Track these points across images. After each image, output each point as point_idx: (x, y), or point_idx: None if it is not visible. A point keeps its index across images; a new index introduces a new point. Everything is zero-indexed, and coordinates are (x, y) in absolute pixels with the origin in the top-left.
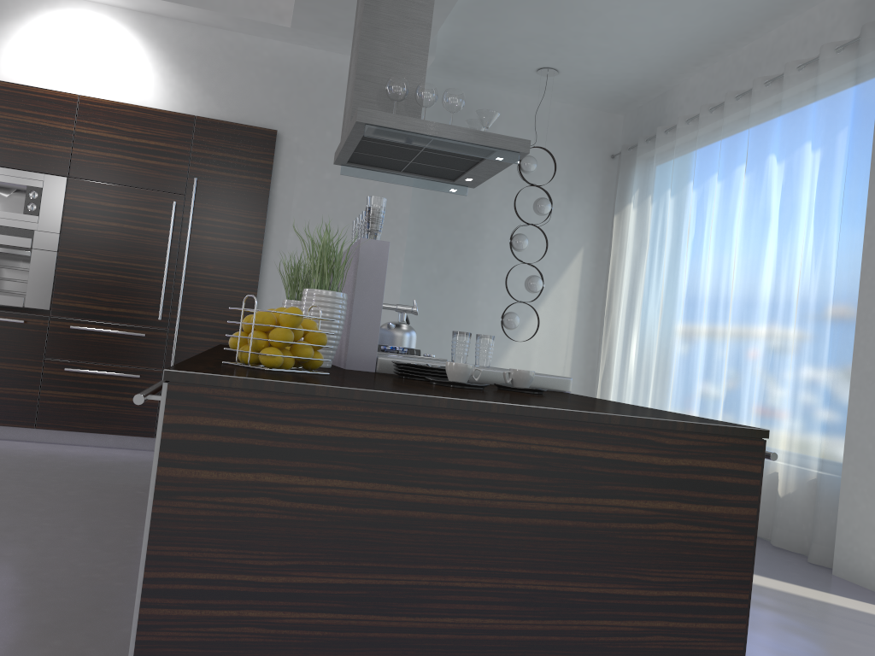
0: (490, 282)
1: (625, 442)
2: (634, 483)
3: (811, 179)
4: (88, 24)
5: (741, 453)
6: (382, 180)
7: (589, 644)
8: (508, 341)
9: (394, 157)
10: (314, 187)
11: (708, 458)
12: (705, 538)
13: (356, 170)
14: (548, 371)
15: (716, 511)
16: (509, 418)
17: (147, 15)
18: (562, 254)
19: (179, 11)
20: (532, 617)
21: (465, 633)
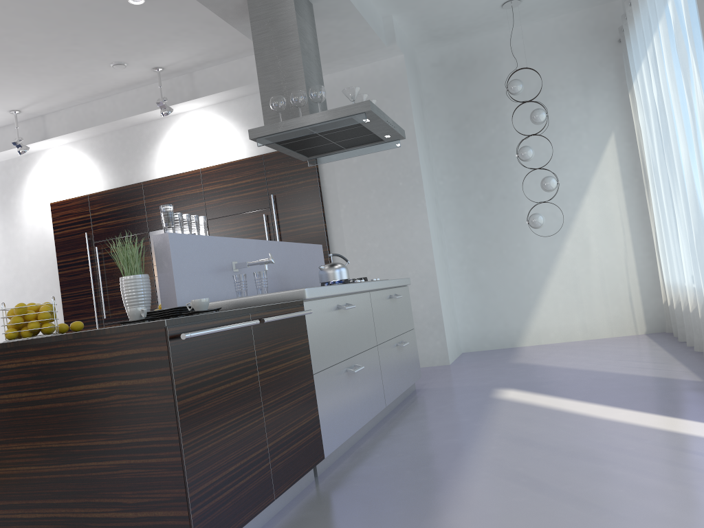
0: (532, 191)
1: (80, 348)
2: (91, 373)
3: (682, 8)
4: (196, 124)
5: (151, 340)
6: (336, 159)
7: (87, 478)
8: (562, 235)
9: (320, 144)
10: (348, 171)
11: (131, 347)
12: (141, 401)
13: (317, 159)
14: (609, 251)
15: (144, 382)
16: (18, 348)
17: (223, 103)
18: (594, 145)
19: (234, 93)
20: (54, 464)
21: (23, 475)
